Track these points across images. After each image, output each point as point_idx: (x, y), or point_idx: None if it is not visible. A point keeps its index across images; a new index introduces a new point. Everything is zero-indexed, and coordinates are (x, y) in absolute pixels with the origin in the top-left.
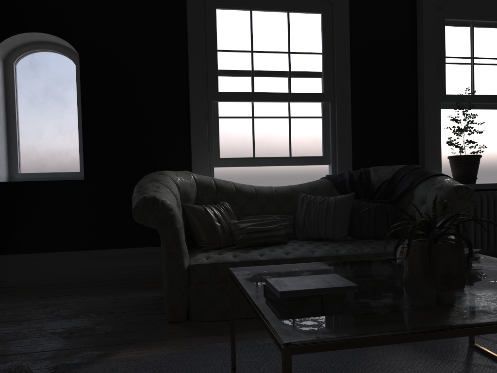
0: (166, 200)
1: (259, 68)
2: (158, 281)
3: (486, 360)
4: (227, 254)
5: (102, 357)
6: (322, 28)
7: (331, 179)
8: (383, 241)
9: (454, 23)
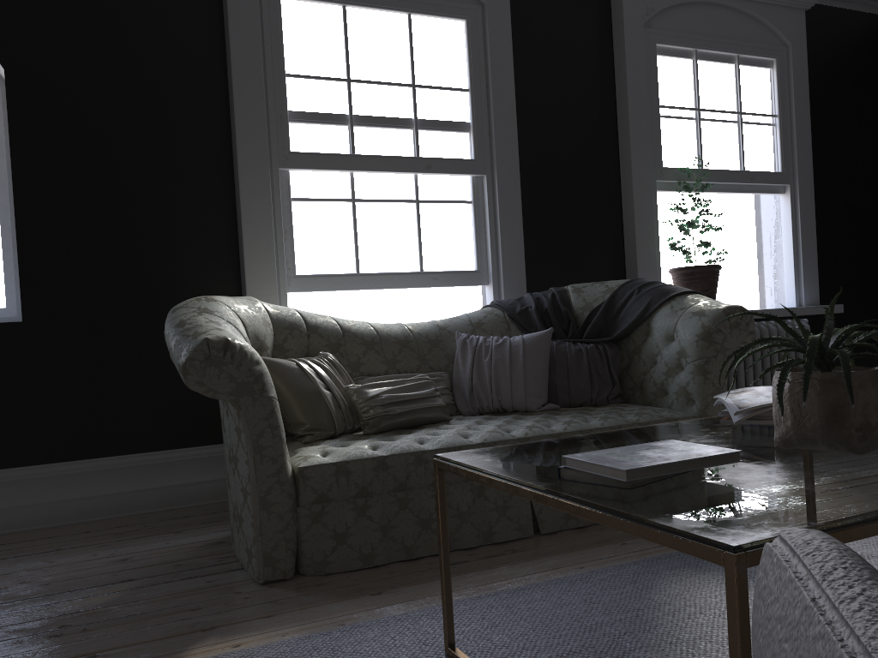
0: (247, 345)
1: (362, 111)
2: (191, 515)
3: None
4: (360, 445)
5: None
6: (468, 46)
7: (505, 307)
8: (612, 407)
9: (669, 52)
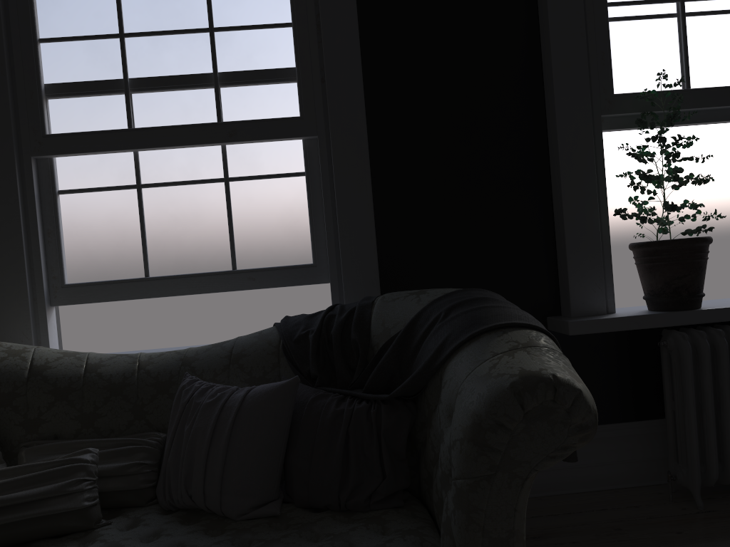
0: None
1: (141, 72)
2: None
3: None
4: None
5: None
6: None
7: (282, 330)
8: (343, 532)
9: None
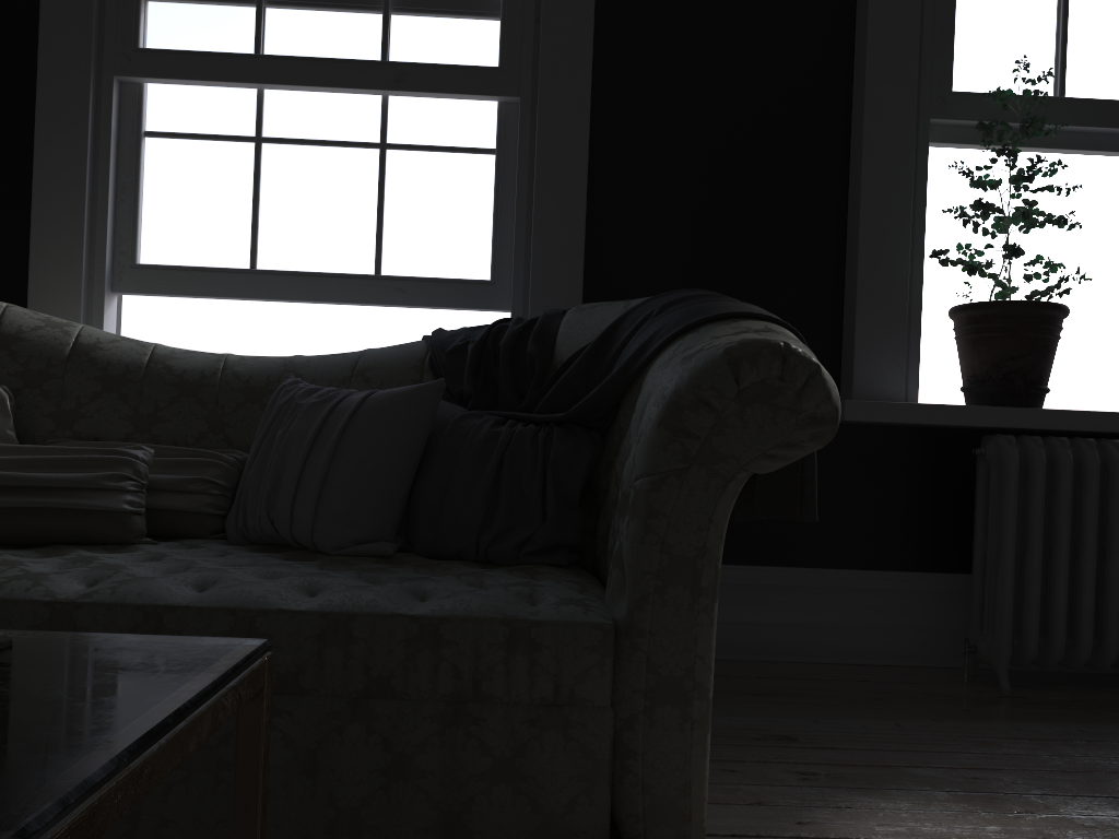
0: None
1: None
2: None
3: None
4: None
5: None
6: None
7: (432, 340)
8: (475, 571)
9: None
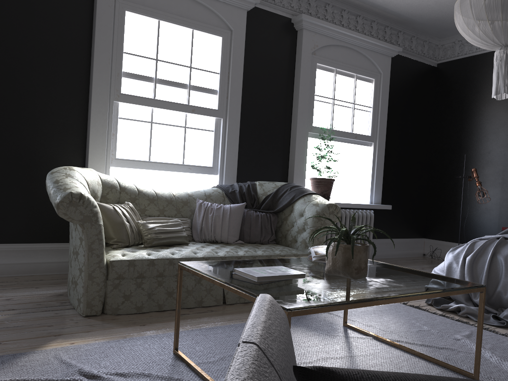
0: (91, 197)
1: (162, 76)
2: (44, 279)
3: (357, 334)
4: (142, 252)
5: (35, 348)
6: (221, 51)
7: (223, 189)
8: (269, 246)
9: (322, 68)
